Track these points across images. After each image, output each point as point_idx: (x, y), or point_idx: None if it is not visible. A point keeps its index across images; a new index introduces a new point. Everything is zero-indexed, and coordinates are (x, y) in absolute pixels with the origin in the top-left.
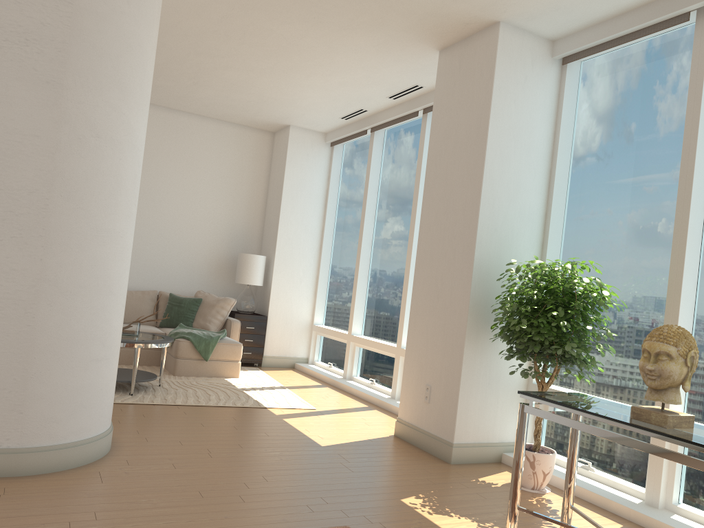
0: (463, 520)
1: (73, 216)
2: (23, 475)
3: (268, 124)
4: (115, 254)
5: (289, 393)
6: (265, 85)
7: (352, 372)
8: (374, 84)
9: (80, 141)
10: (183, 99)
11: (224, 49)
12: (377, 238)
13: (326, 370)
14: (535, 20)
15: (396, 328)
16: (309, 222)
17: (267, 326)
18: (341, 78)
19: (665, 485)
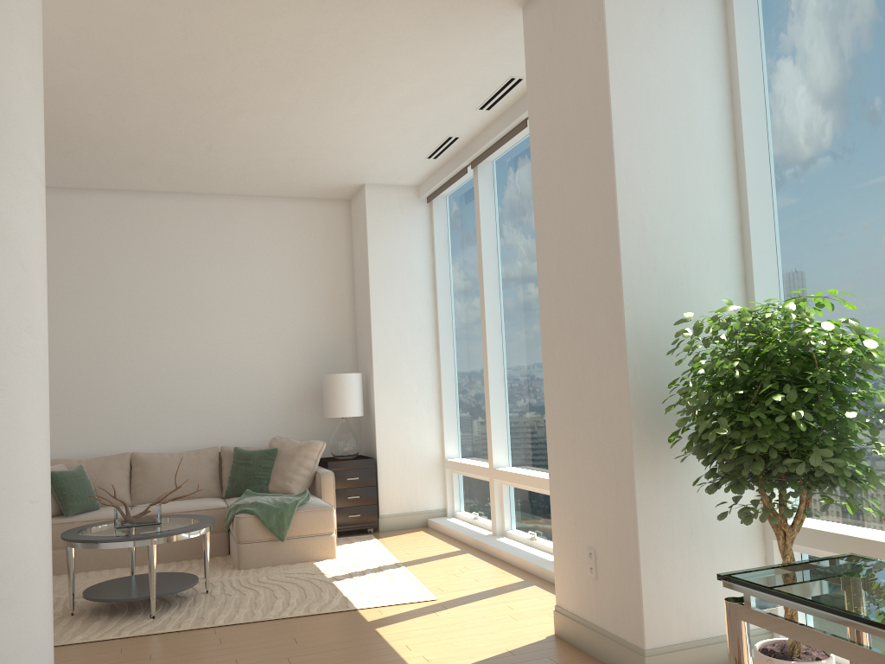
0: None
1: None
2: None
3: (335, 188)
4: None
5: (404, 575)
6: (300, 129)
7: (504, 525)
8: (449, 91)
9: None
10: (207, 176)
11: (216, 84)
12: (507, 320)
13: (471, 525)
14: None
15: None
16: (415, 314)
17: (378, 472)
18: (398, 92)
19: None
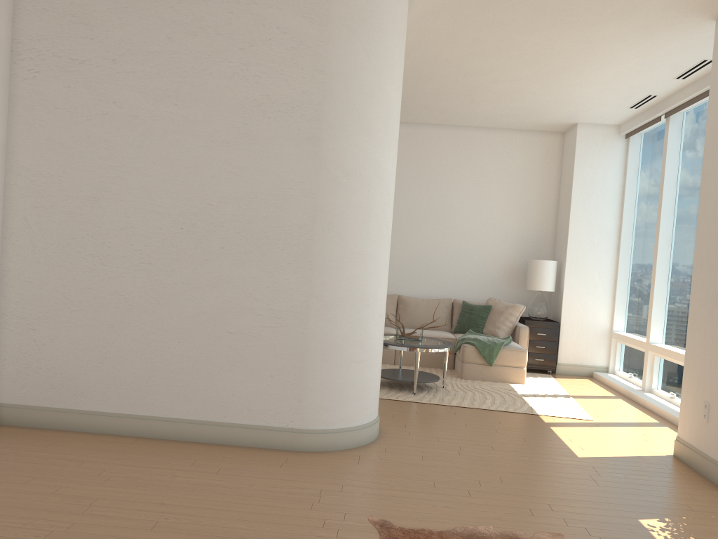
0: None
1: (331, 243)
2: (303, 450)
3: (554, 125)
4: (369, 272)
5: (571, 402)
6: (536, 90)
7: (651, 385)
8: (652, 68)
9: (334, 181)
10: (466, 116)
11: (486, 67)
12: (677, 236)
13: (626, 381)
14: None
15: None
16: (603, 222)
17: (560, 332)
18: (612, 69)
19: None
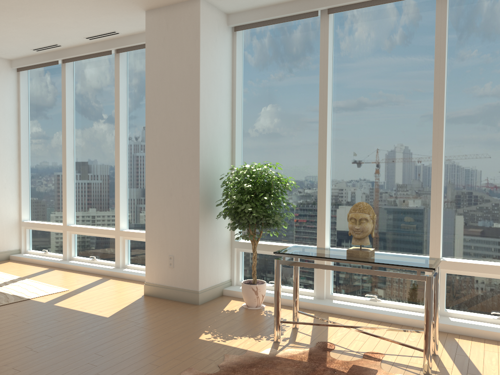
0: (244, 339)
1: None
2: None
3: None
4: None
5: (33, 282)
6: None
7: (71, 254)
8: (78, 27)
9: None
10: None
11: None
12: (79, 148)
13: (43, 256)
14: (223, 1)
15: (109, 216)
16: (6, 136)
17: None
18: (50, 20)
19: (325, 285)
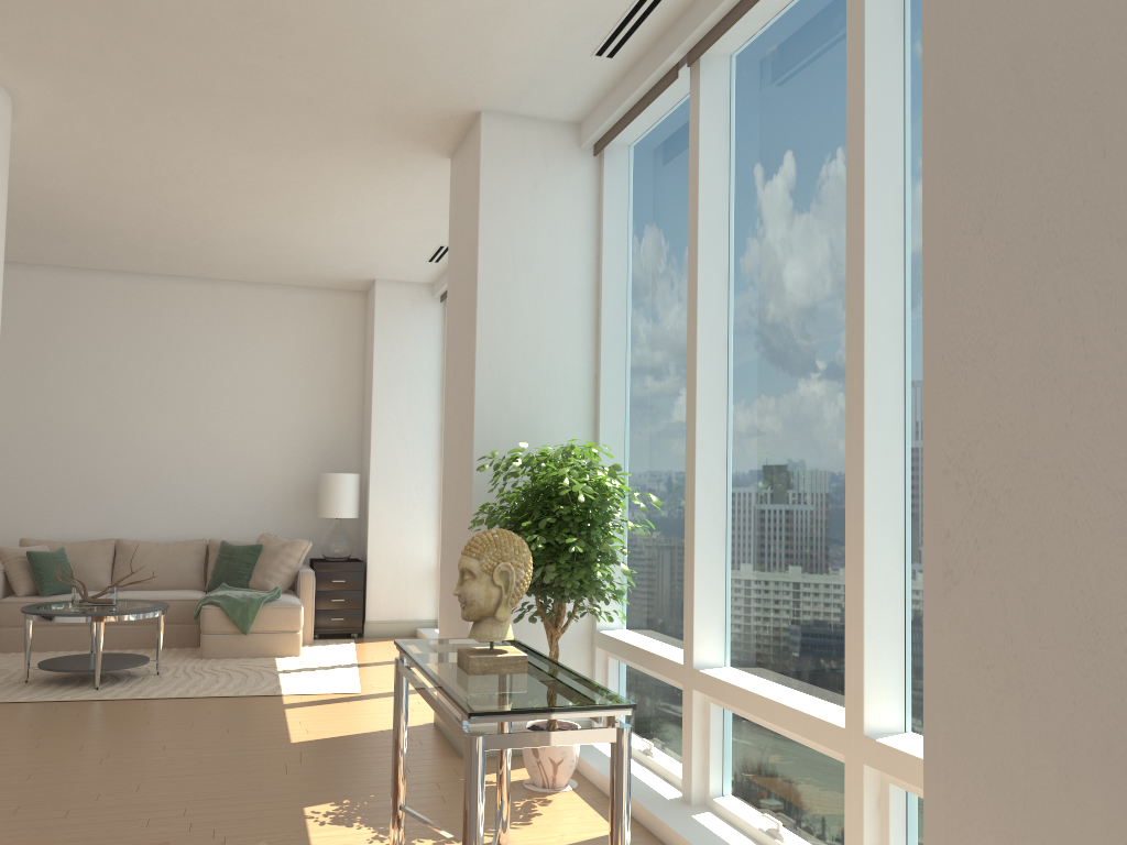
0: (359, 831)
1: None
2: None
3: (347, 281)
4: None
5: (350, 673)
6: (288, 233)
7: None
8: (419, 211)
9: None
10: (210, 264)
11: (193, 197)
12: None
13: None
14: (525, 103)
15: None
16: (420, 417)
17: (368, 576)
18: (369, 210)
19: (700, 768)
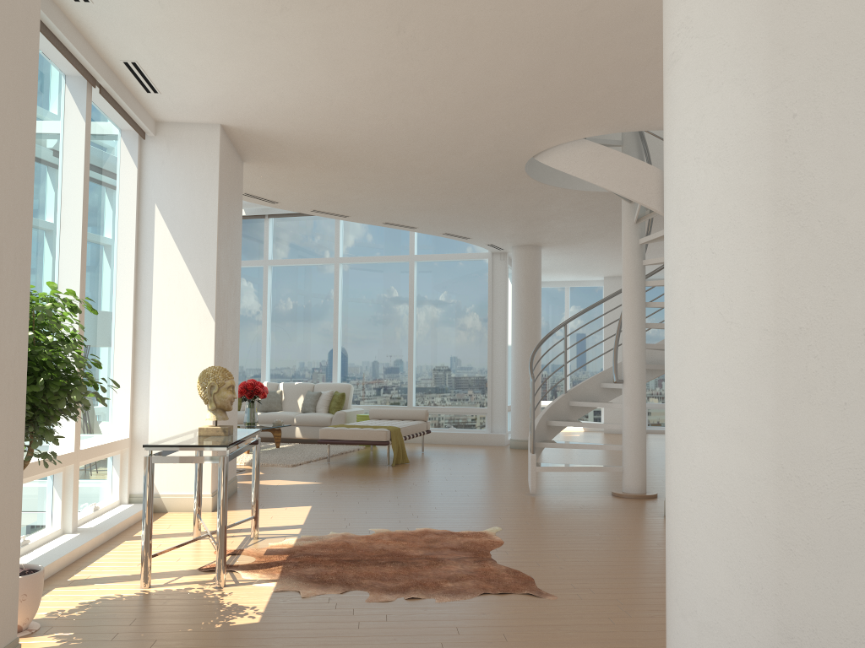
0: (231, 600)
1: None
2: None
3: None
4: None
5: None
6: None
7: None
8: None
9: None
10: None
11: None
12: None
13: None
14: None
15: None
16: None
17: None
18: None
19: None
